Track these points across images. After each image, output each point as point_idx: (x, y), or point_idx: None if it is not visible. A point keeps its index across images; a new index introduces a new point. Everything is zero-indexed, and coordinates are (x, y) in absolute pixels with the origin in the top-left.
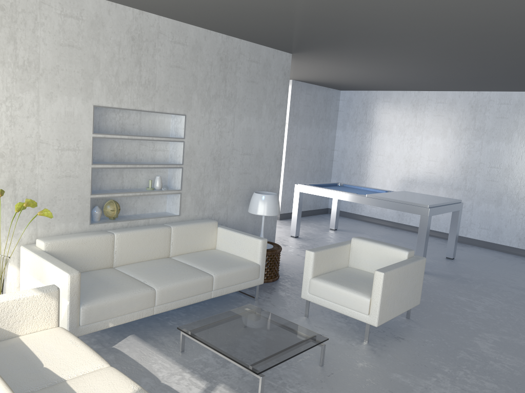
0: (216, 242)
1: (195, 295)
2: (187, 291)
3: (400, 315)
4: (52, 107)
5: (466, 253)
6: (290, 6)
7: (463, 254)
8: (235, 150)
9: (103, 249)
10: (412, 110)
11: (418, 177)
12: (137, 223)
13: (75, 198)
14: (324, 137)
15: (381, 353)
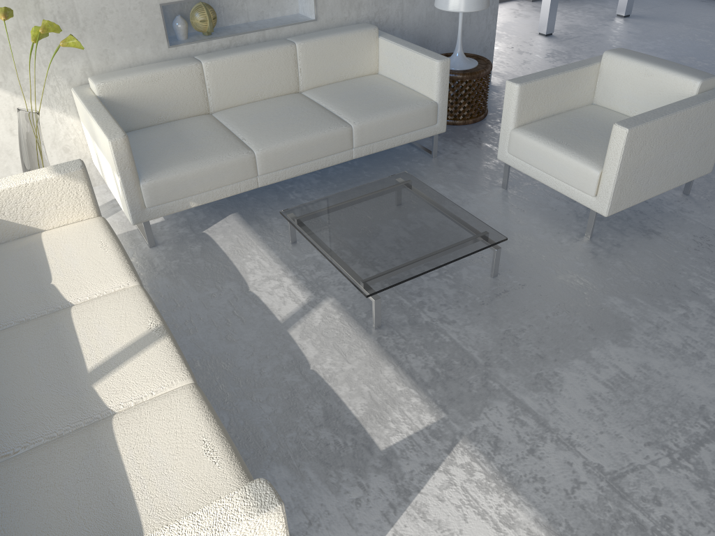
0: (378, 62)
1: (323, 156)
2: (308, 152)
3: (673, 189)
4: None
5: None
6: None
7: None
8: None
9: (188, 88)
10: None
11: None
12: (245, 39)
13: (135, 8)
14: None
15: (605, 260)
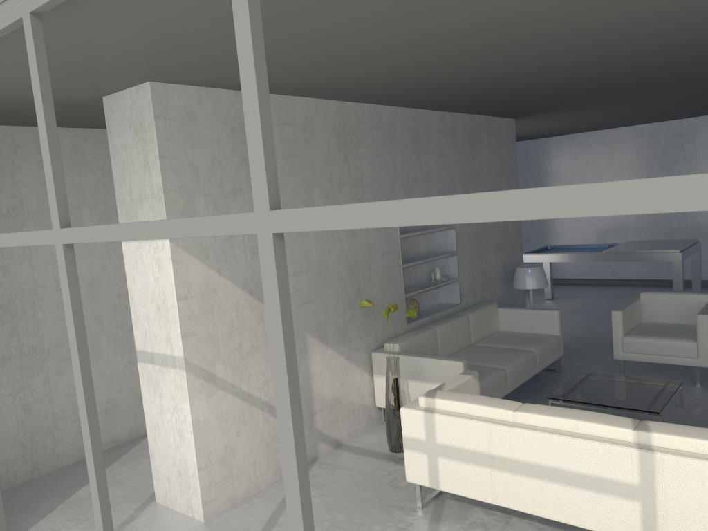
0: (498, 324)
1: (528, 371)
2: (523, 368)
3: None
4: None
5: None
6: (580, 85)
7: None
8: (488, 228)
9: (432, 344)
10: (606, 151)
11: (627, 224)
12: (435, 316)
13: (395, 300)
14: None
15: None
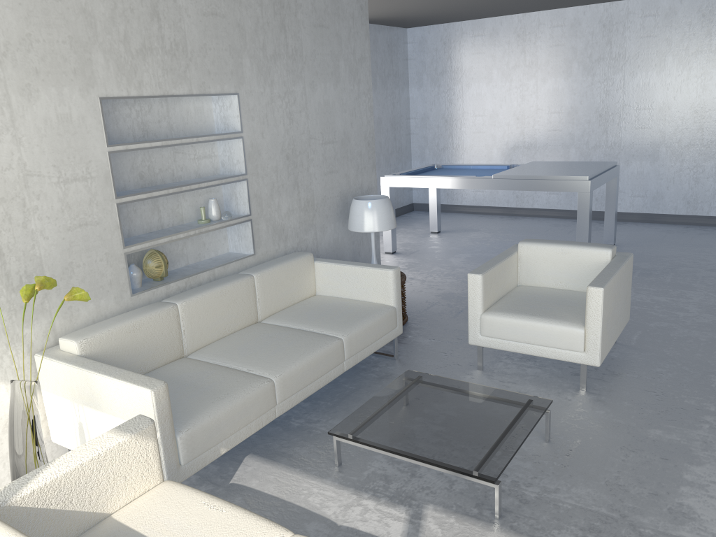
0: (315, 284)
1: (325, 373)
2: (314, 371)
3: None
4: (34, 110)
5: (624, 233)
6: None
7: (621, 235)
8: (312, 138)
9: (166, 332)
10: (518, 43)
11: (537, 140)
12: (198, 279)
13: (101, 259)
14: (395, 101)
15: (614, 403)
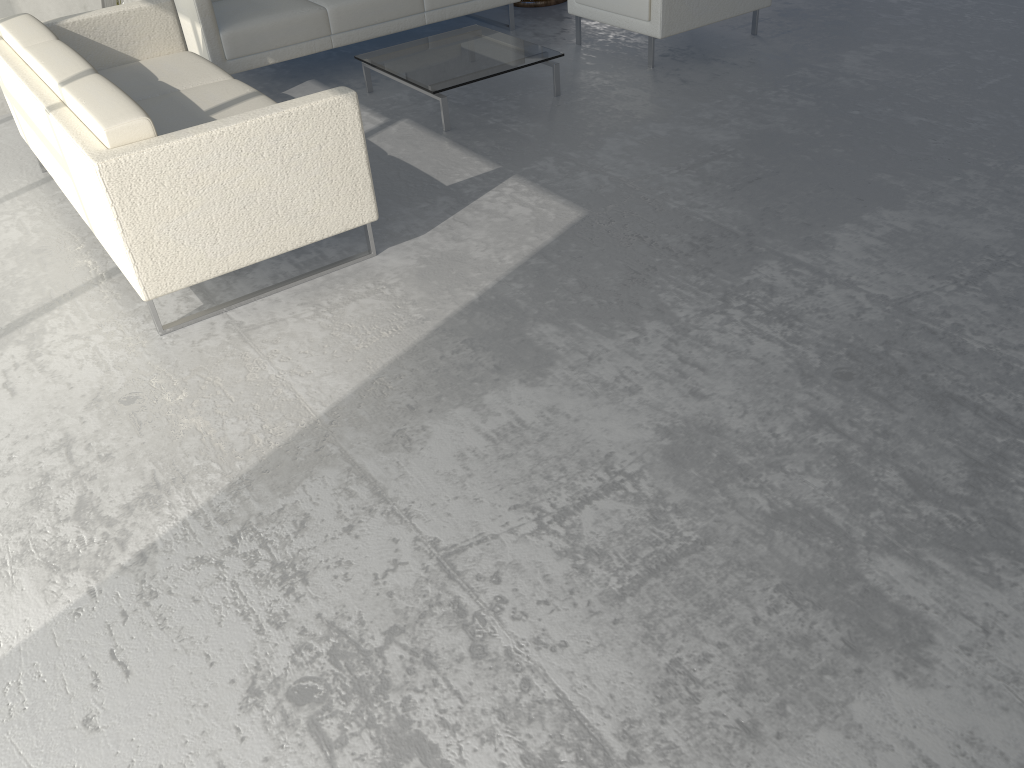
0: None
1: (395, 18)
2: (379, 12)
3: (743, 33)
4: None
5: None
6: None
7: None
8: None
9: None
10: None
11: None
12: None
13: None
14: None
15: (662, 79)
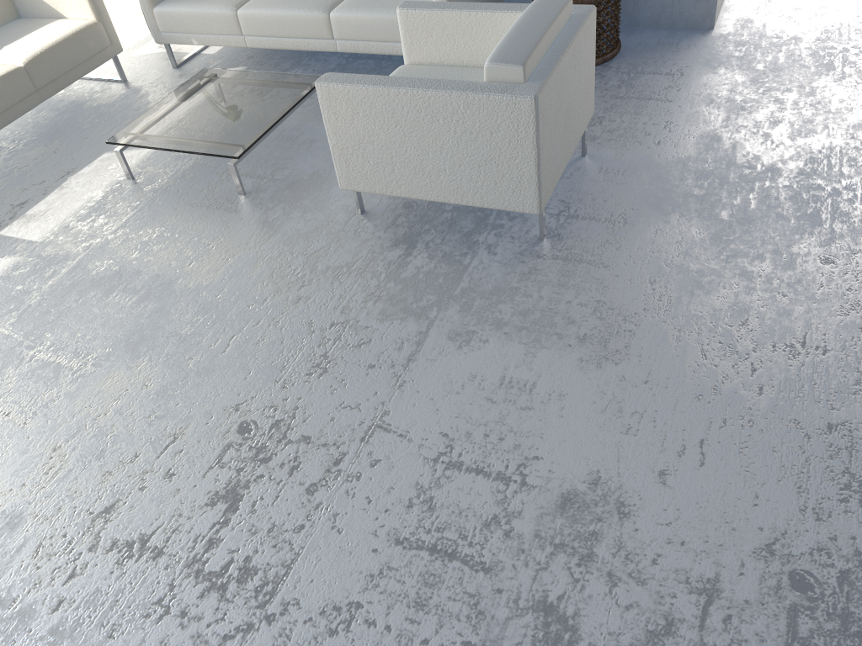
0: None
1: (301, 37)
2: (284, 27)
3: (545, 227)
4: None
5: None
6: None
7: None
8: None
9: None
10: None
11: None
12: None
13: None
14: None
15: (321, 235)
